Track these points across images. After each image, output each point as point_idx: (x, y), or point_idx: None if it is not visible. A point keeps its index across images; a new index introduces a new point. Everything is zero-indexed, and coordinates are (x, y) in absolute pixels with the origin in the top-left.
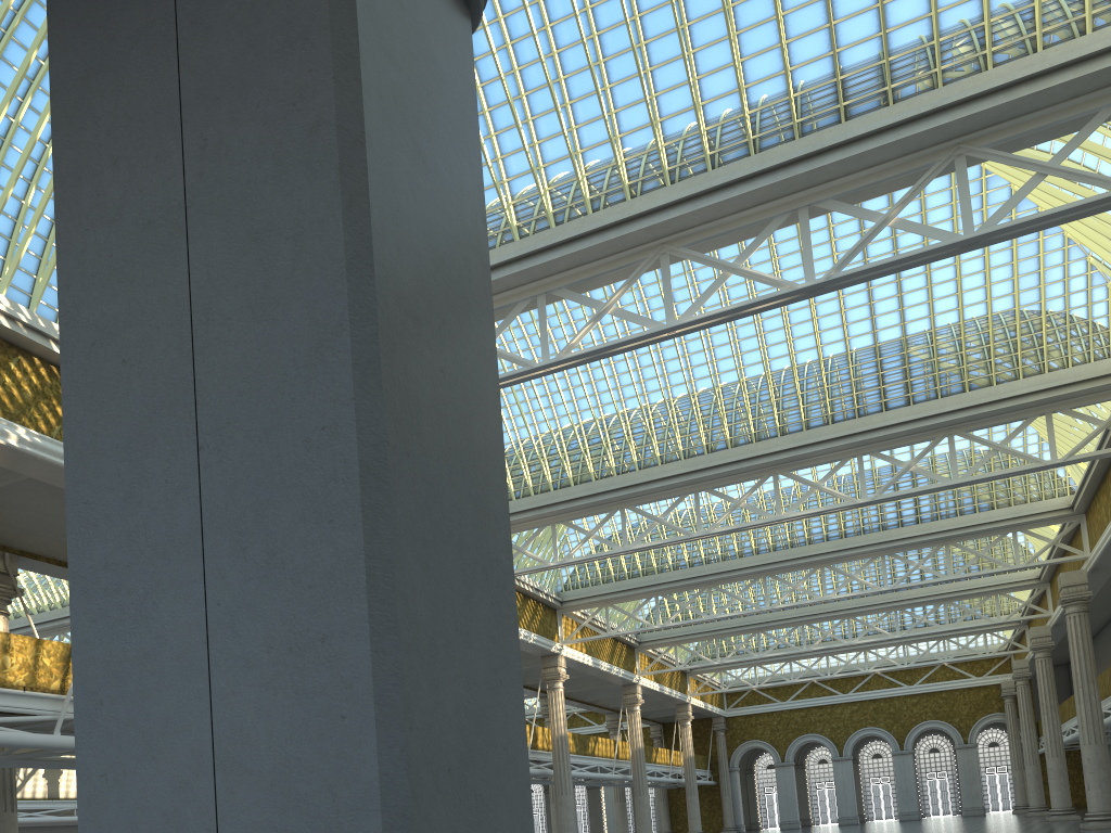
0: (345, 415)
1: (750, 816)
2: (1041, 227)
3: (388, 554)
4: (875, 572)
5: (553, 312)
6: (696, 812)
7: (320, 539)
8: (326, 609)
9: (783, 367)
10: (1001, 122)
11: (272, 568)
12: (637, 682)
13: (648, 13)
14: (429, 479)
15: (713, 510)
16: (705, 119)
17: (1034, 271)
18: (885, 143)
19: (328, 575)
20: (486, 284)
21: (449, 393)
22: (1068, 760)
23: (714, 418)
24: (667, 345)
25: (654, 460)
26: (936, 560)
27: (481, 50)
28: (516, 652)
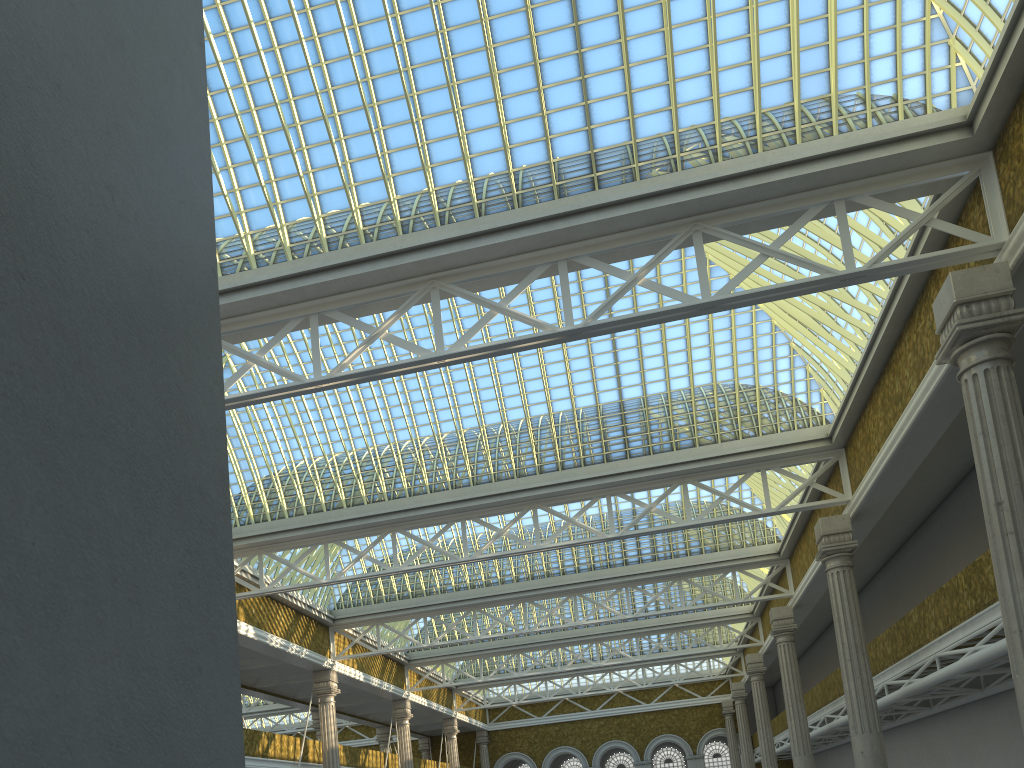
0: None
1: None
2: (765, 299)
3: None
4: (618, 602)
5: (328, 344)
6: None
7: None
8: None
9: (541, 412)
10: (731, 207)
11: None
12: (406, 697)
13: (420, 67)
14: (68, 333)
15: (477, 540)
16: (473, 171)
17: (749, 350)
18: (634, 211)
19: None
20: (200, 123)
21: (122, 226)
22: None
23: (479, 453)
24: (436, 384)
25: (424, 488)
26: (670, 594)
27: (256, 75)
28: (231, 629)
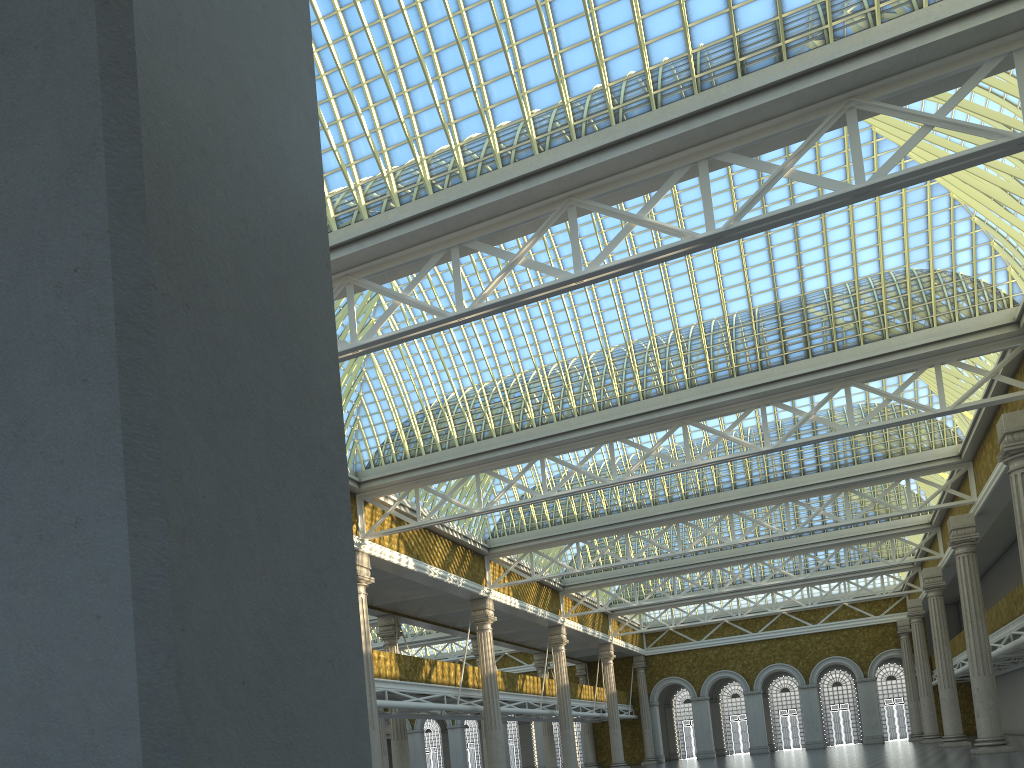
0: (100, 253)
1: (669, 747)
2: (928, 177)
3: (153, 420)
4: (780, 518)
5: (473, 272)
6: (618, 744)
7: (73, 403)
8: (79, 487)
9: (691, 322)
10: (890, 75)
11: (21, 442)
12: (562, 624)
13: None
14: (220, 341)
15: (629, 461)
16: (608, 76)
17: (923, 231)
18: (780, 96)
19: (81, 446)
20: (313, 141)
21: (255, 249)
22: (958, 691)
23: (626, 371)
24: (581, 302)
25: (571, 412)
26: (836, 507)
27: (391, 8)
28: (349, 553)
